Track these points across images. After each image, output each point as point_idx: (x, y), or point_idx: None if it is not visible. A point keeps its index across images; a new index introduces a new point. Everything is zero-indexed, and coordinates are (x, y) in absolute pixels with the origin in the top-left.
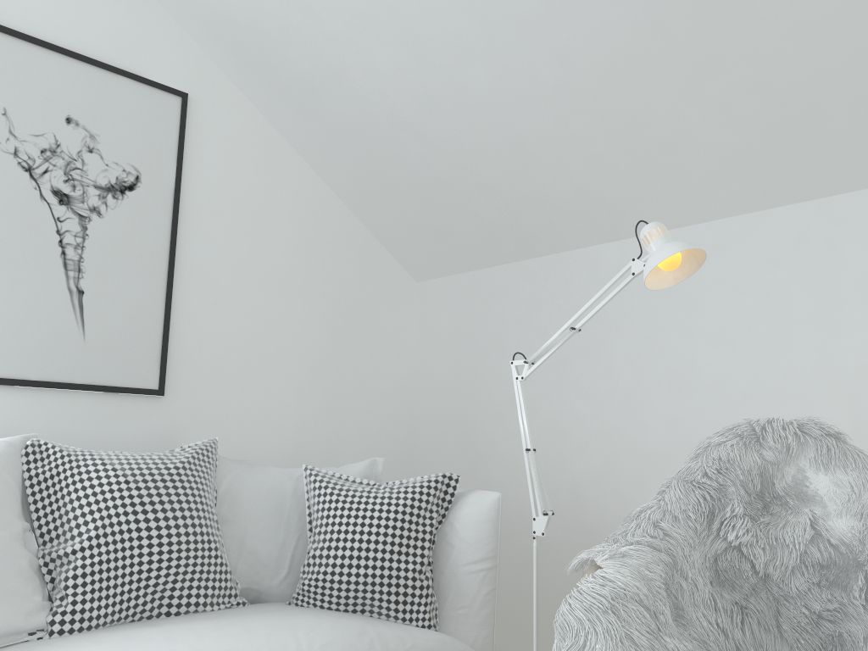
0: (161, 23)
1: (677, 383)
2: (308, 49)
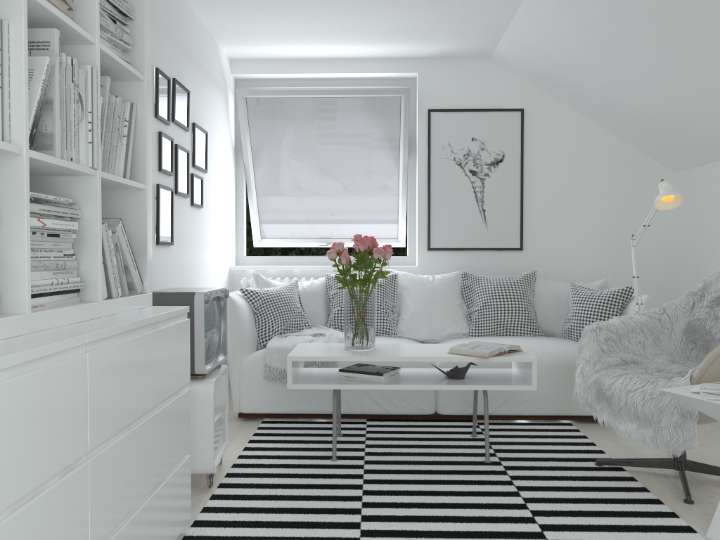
0: (508, 78)
1: None
2: (569, 80)
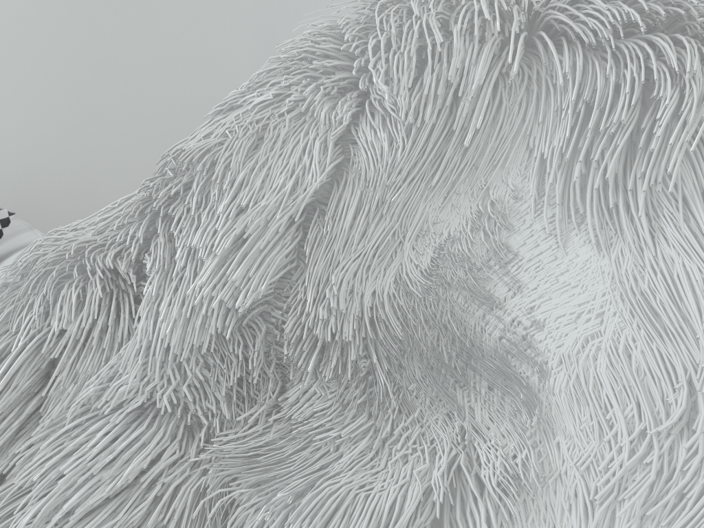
0: None
1: None
2: None
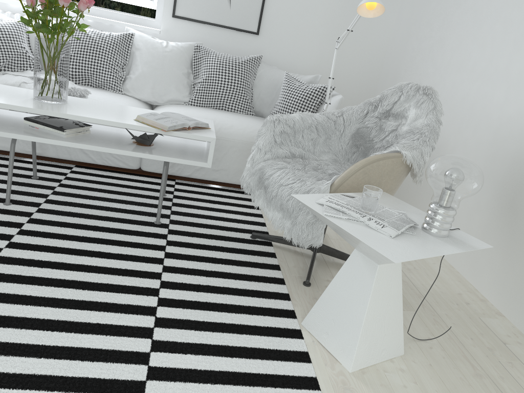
0: None
1: (461, 66)
2: None
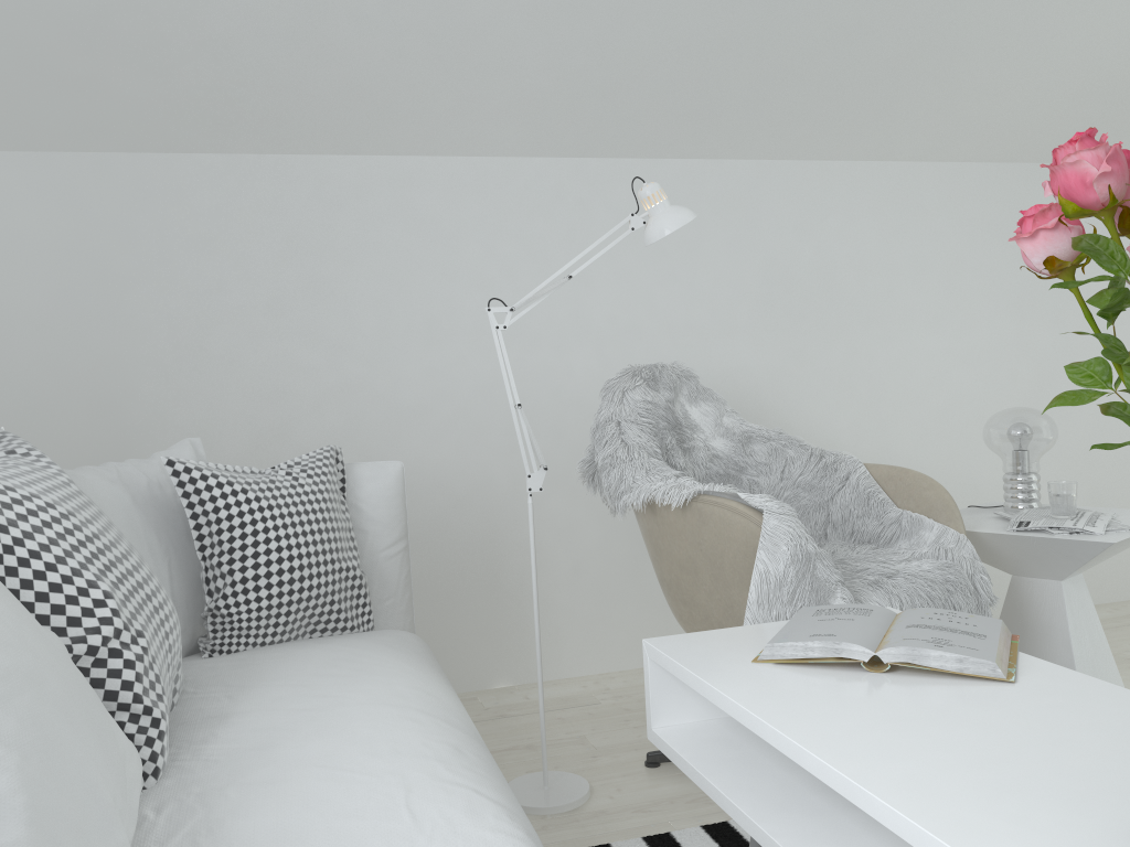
0: None
1: (435, 329)
2: None
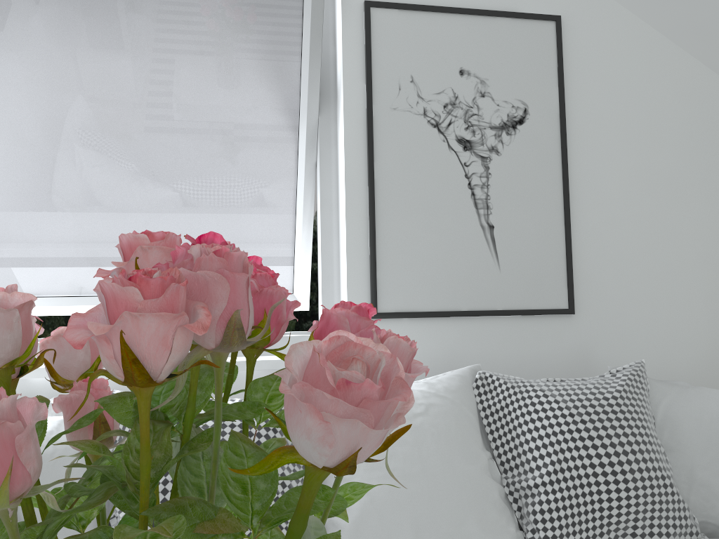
0: None
1: None
2: None
